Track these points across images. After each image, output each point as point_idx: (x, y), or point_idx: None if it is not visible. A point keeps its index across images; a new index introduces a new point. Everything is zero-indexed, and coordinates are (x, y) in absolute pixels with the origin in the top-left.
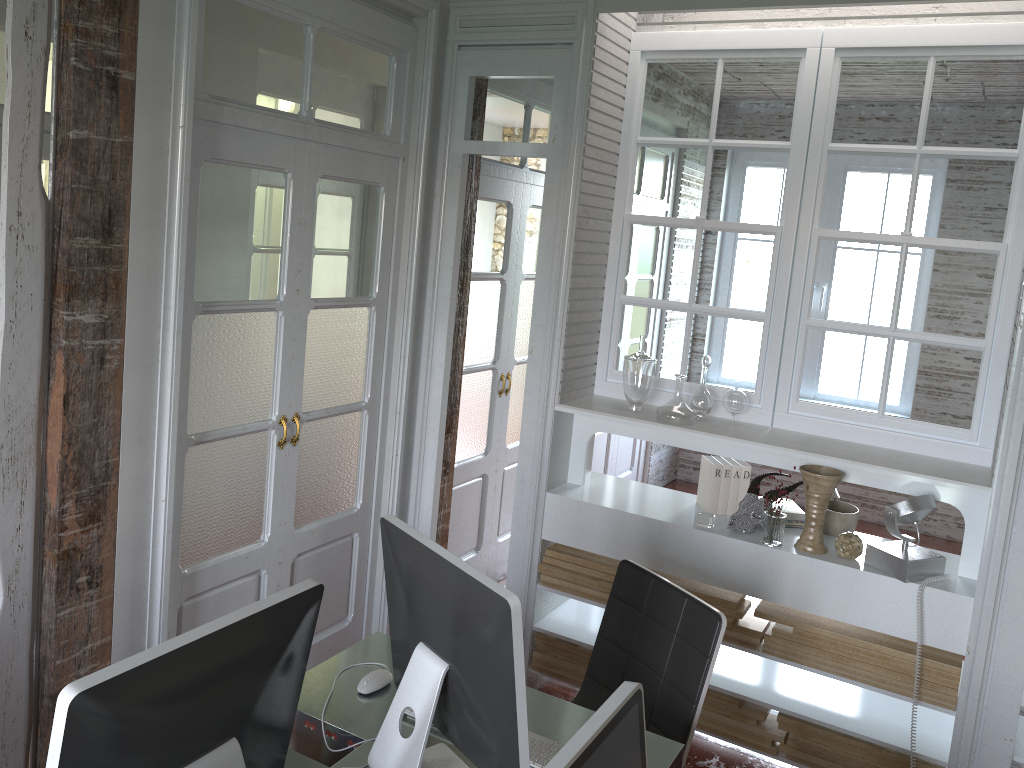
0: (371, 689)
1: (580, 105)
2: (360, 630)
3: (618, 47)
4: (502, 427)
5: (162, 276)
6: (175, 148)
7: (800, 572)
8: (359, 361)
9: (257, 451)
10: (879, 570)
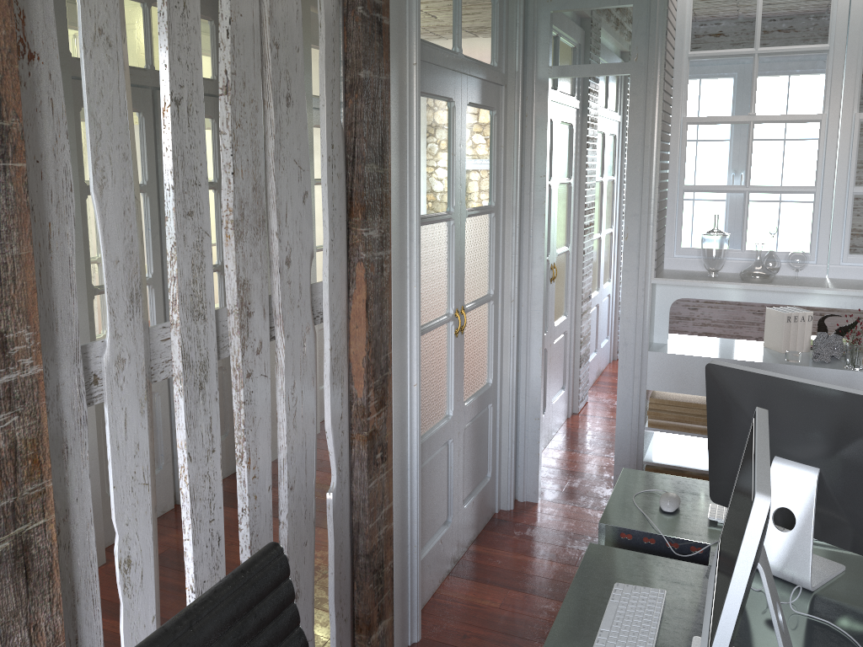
0: (675, 508)
1: (659, 27)
2: (494, 484)
3: None
4: (552, 309)
5: (406, 194)
6: (410, 83)
7: None
8: (487, 260)
9: (443, 340)
10: None
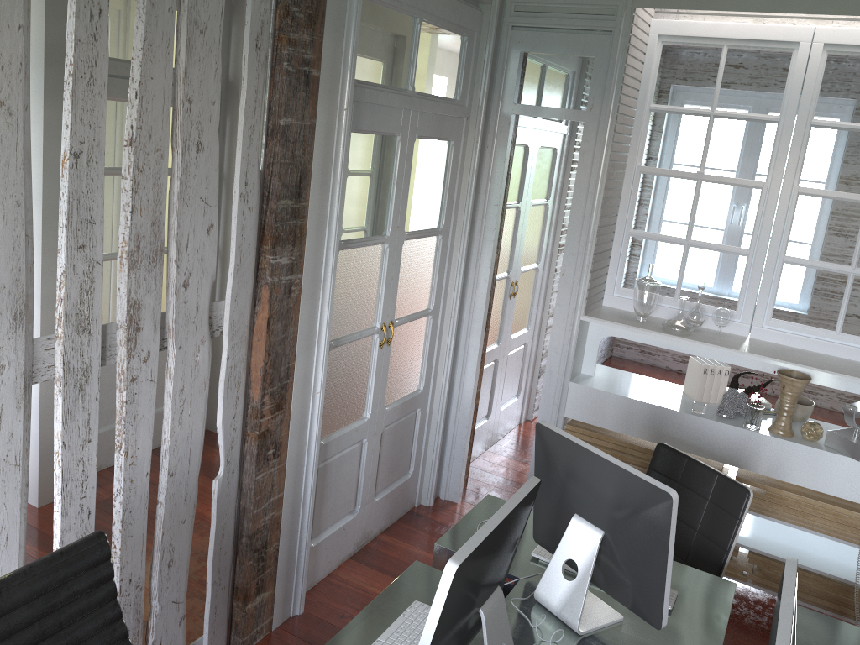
0: None
1: (615, 82)
2: (416, 480)
3: (642, 32)
4: (509, 322)
5: (326, 225)
6: (339, 126)
7: (774, 450)
8: (428, 278)
9: (366, 351)
10: (837, 451)
